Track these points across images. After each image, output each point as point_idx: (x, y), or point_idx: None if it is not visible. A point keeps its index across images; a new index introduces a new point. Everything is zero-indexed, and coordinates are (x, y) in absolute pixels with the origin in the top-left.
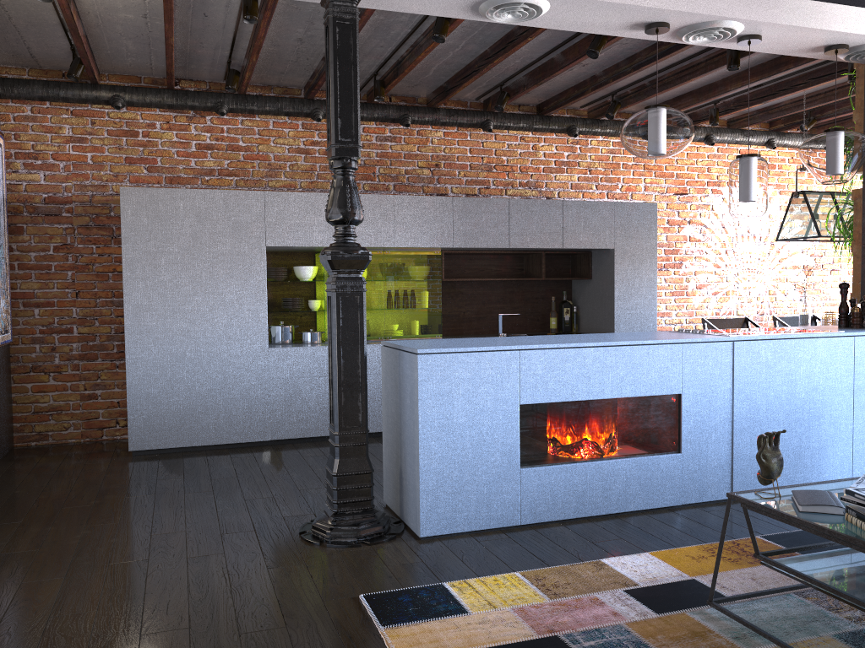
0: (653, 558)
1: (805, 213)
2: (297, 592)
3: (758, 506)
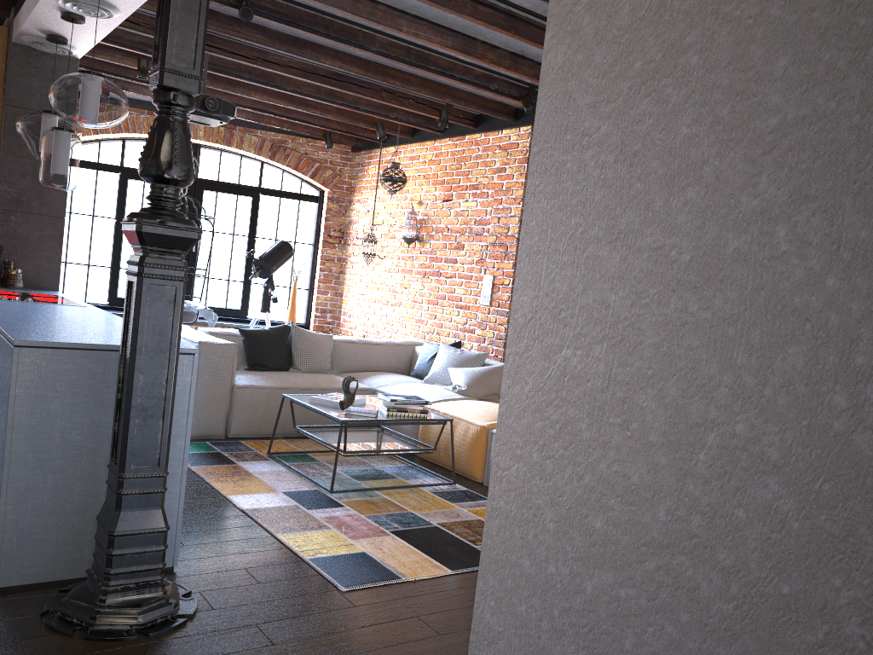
0: (241, 495)
1: None
2: (340, 619)
3: (365, 420)
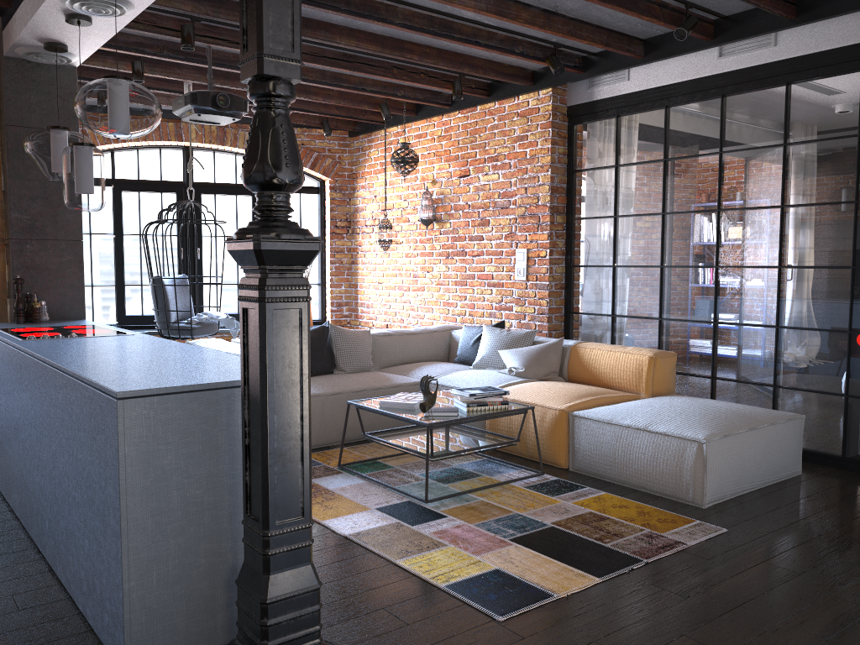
0: (336, 519)
1: None
2: None
3: (450, 421)
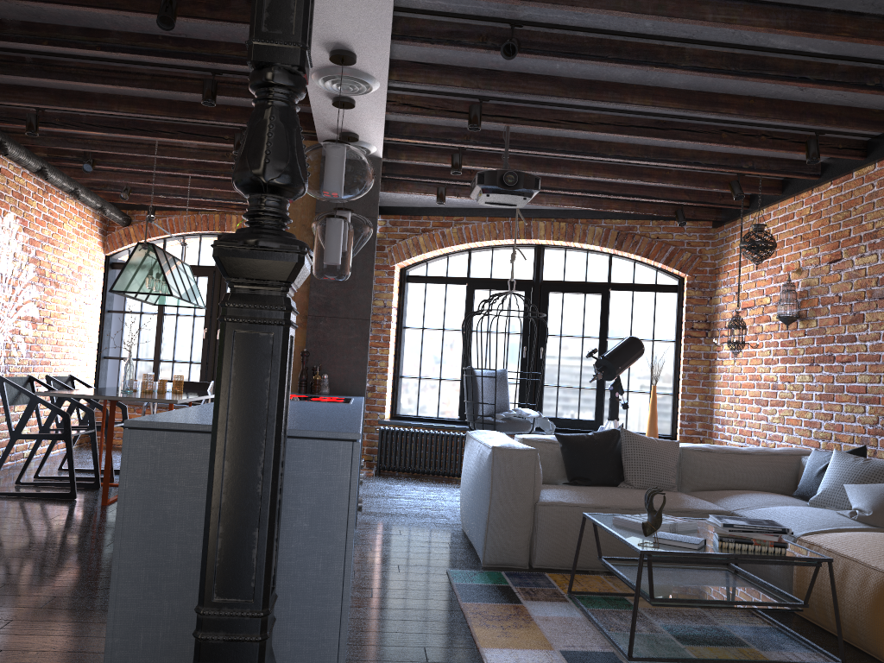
0: (500, 650)
1: (154, 268)
2: None
3: (678, 553)
